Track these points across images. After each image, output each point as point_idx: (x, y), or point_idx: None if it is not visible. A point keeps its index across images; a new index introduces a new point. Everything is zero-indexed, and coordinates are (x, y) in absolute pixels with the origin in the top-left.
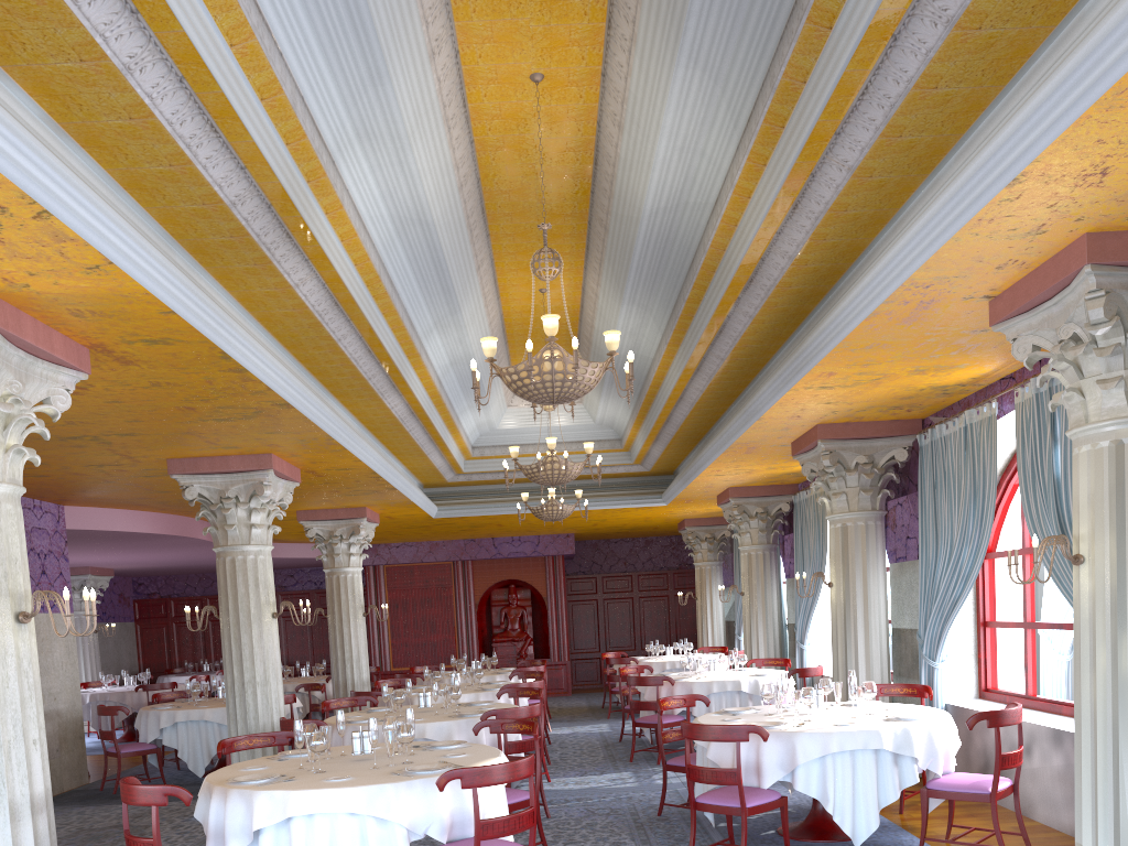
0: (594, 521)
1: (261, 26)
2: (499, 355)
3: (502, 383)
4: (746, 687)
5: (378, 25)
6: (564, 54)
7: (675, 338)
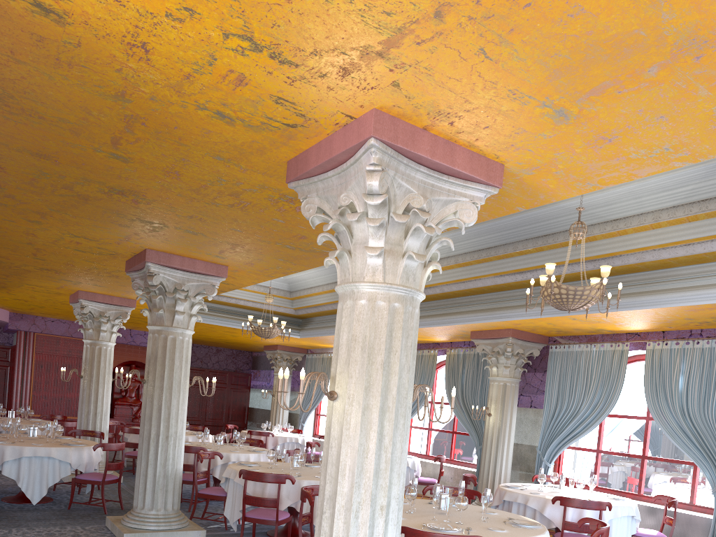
0: (228, 335)
1: None
2: None
3: None
4: (410, 465)
5: None
6: None
7: (468, 263)
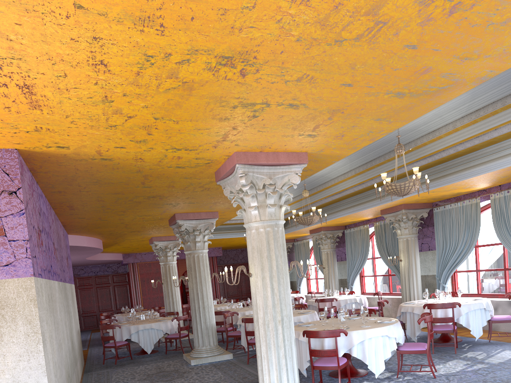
0: (242, 241)
1: None
2: None
3: None
4: (358, 300)
5: None
6: None
7: (362, 172)
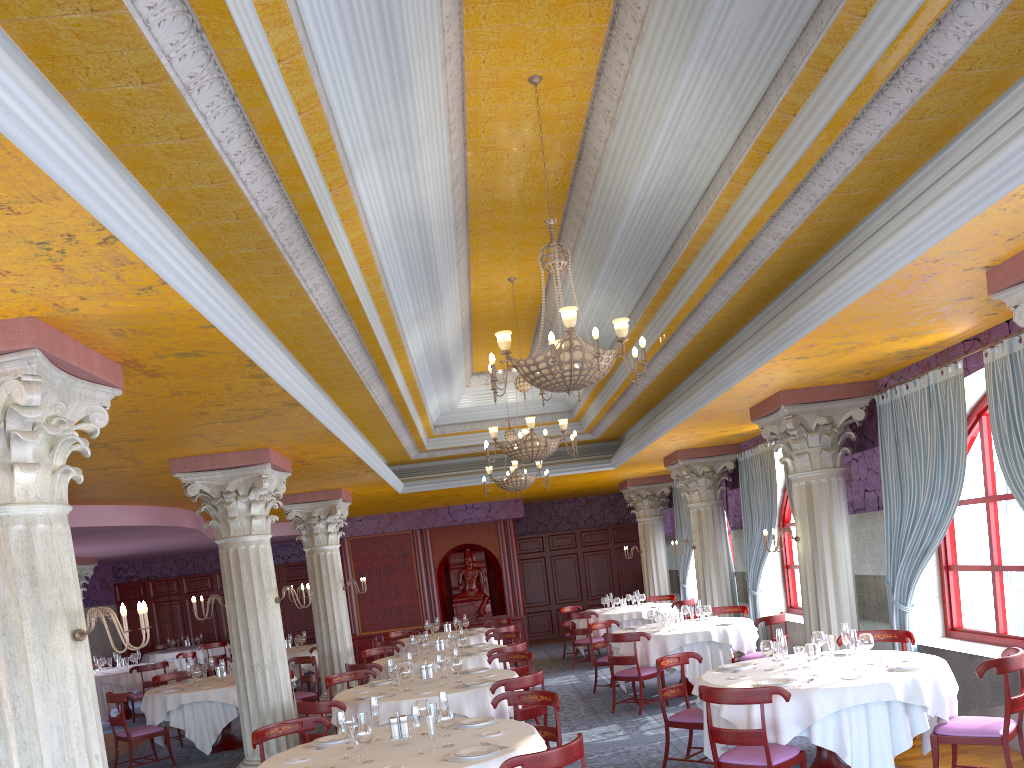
0: (544, 486)
1: (305, 41)
2: (465, 341)
3: (464, 366)
4: (716, 637)
5: (407, 35)
6: (564, 56)
7: (645, 318)
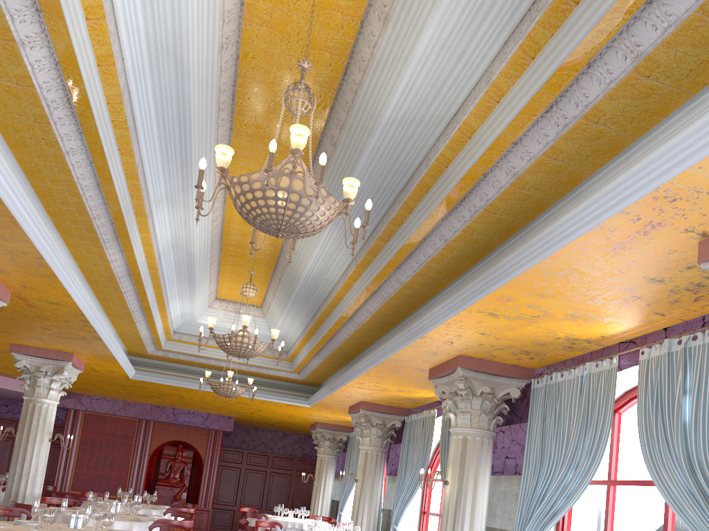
0: (253, 409)
1: None
2: (213, 257)
3: (209, 284)
4: None
5: None
6: None
7: (365, 260)
